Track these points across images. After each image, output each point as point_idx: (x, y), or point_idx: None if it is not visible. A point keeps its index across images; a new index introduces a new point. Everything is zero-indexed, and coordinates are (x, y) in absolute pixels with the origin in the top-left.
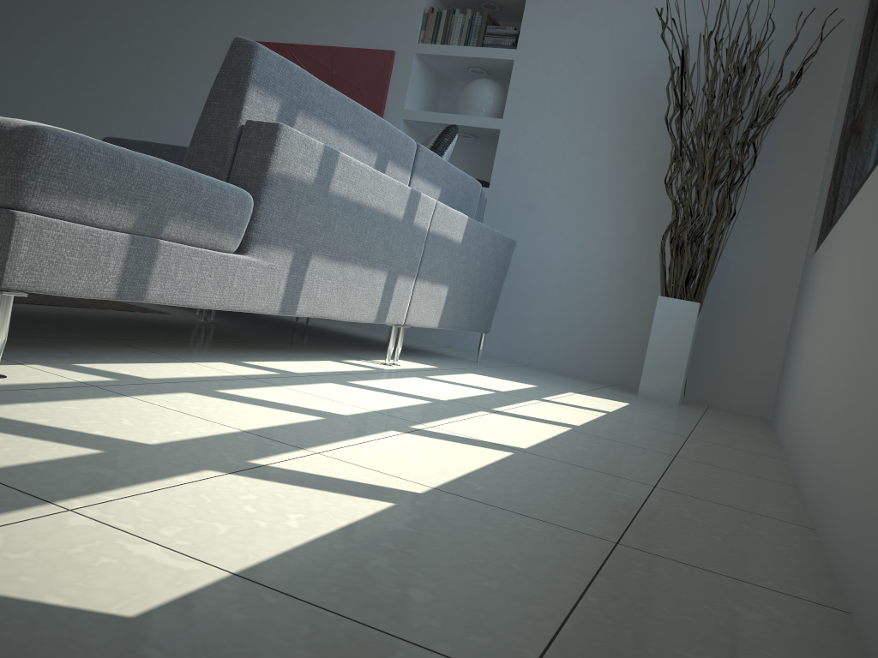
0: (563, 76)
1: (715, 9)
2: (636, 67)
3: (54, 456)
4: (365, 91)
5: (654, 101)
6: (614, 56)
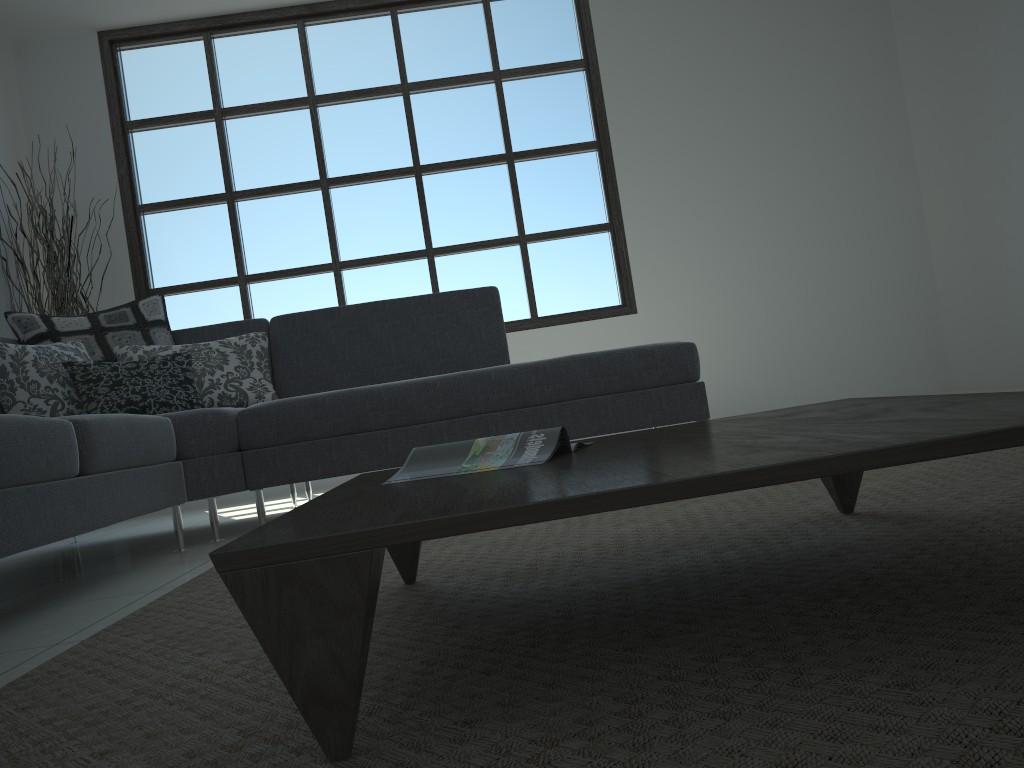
0: None
1: None
2: None
3: None
4: None
5: None
6: None
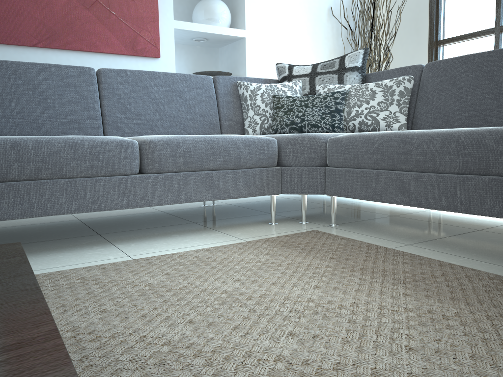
0: (275, 2)
1: None
2: None
3: None
4: (139, 2)
5: (321, 21)
6: None
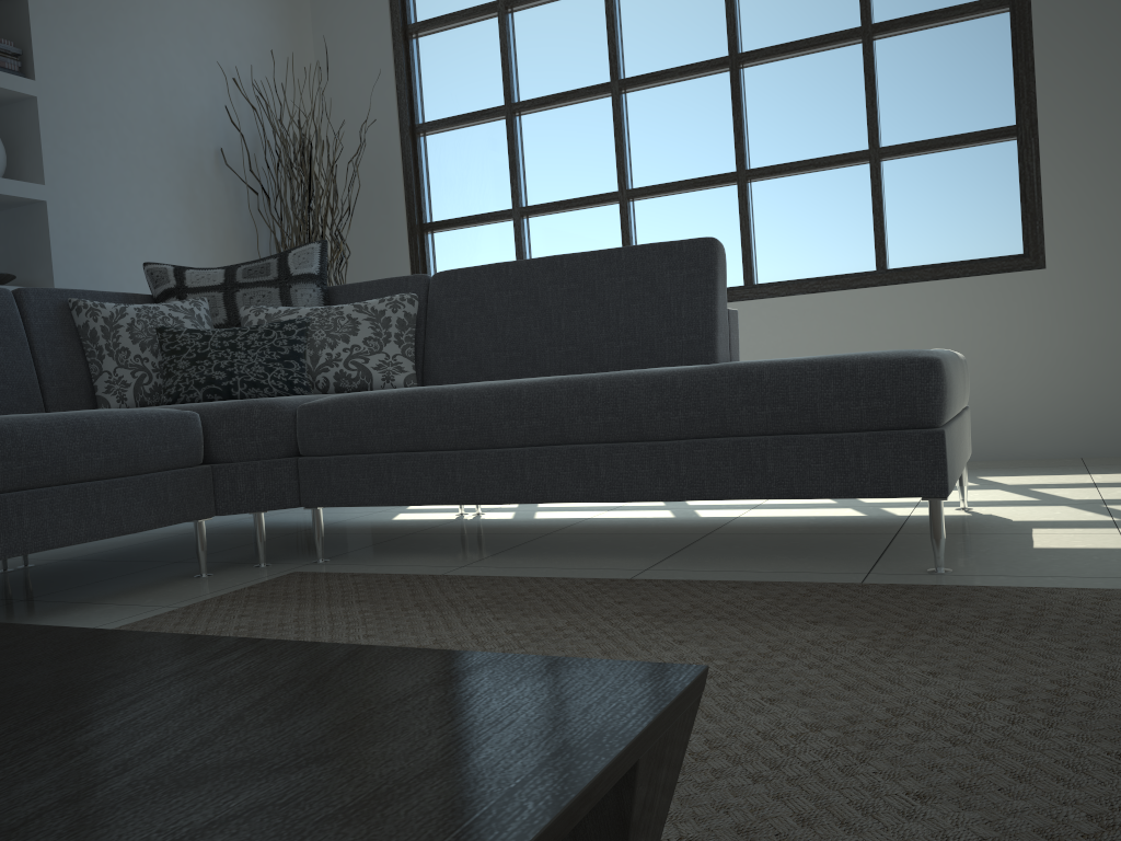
0: (106, 132)
1: (228, 78)
2: (178, 132)
3: (1053, 489)
4: None
5: (203, 175)
6: (154, 115)
